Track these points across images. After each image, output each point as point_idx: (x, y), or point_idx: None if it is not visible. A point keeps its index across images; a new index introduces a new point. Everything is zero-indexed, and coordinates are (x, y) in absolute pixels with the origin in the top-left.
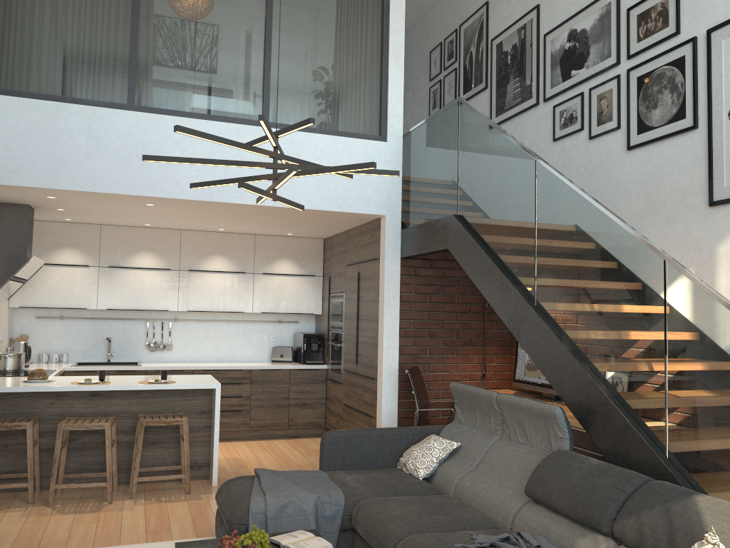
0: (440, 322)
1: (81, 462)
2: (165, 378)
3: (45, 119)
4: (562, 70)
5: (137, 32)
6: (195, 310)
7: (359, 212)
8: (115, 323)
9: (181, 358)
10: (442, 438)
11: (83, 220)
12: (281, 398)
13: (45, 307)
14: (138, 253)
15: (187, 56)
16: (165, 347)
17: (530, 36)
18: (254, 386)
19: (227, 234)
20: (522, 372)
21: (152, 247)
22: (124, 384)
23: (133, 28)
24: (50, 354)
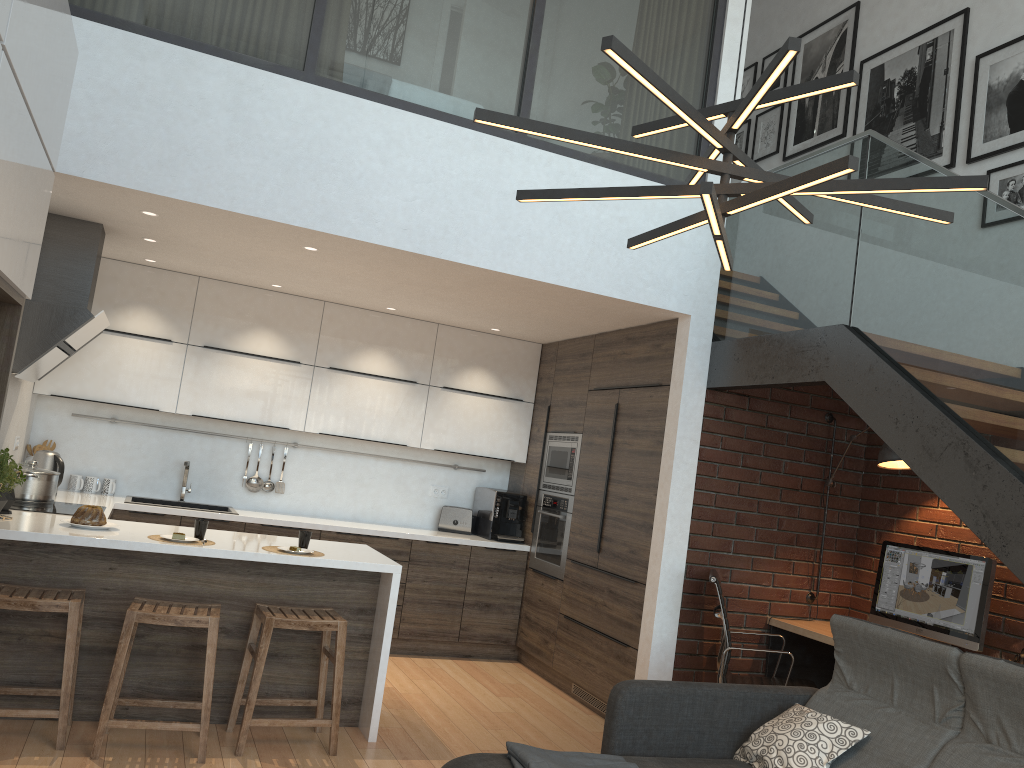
0: (756, 502)
1: (147, 678)
2: (305, 545)
3: (166, 76)
4: (1013, 115)
5: None
6: (331, 434)
7: (651, 304)
8: (198, 439)
9: (296, 508)
10: (831, 717)
11: (175, 266)
12: (454, 592)
13: (93, 401)
14: (253, 331)
15: (408, 8)
16: (272, 488)
17: (945, 57)
18: (414, 567)
19: (395, 317)
20: (892, 601)
21: (276, 324)
22: (241, 550)
23: None
24: (89, 478)
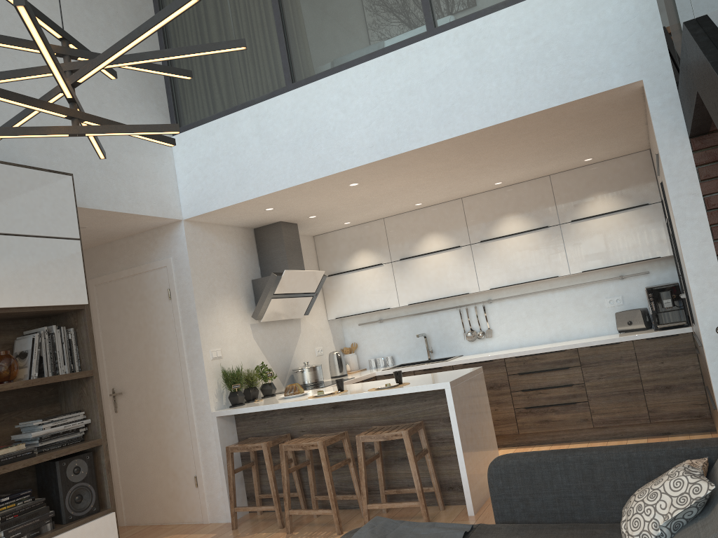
0: None
1: (338, 481)
2: (398, 381)
3: (225, 135)
4: None
5: (278, 5)
6: (499, 287)
7: (594, 93)
8: (429, 317)
9: (506, 344)
10: (683, 472)
11: (361, 220)
12: (630, 382)
13: (355, 314)
14: (424, 238)
15: (329, 2)
16: (484, 335)
17: None
18: (587, 369)
19: (514, 186)
20: None
21: (437, 227)
22: (346, 394)
23: (274, 4)
24: (377, 359)
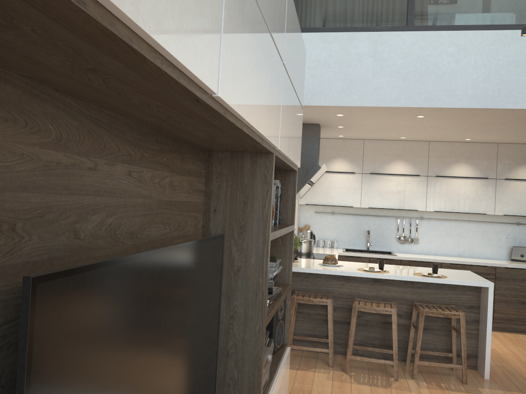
0: None
1: (364, 336)
2: (435, 272)
3: (340, 48)
4: None
5: None
6: (441, 211)
7: None
8: (372, 219)
9: (425, 251)
10: None
11: (352, 136)
12: (525, 296)
13: (323, 205)
14: (393, 162)
15: None
16: (412, 241)
17: None
18: (498, 282)
19: (470, 144)
20: None
21: (404, 157)
22: (403, 275)
23: None
24: (325, 240)
